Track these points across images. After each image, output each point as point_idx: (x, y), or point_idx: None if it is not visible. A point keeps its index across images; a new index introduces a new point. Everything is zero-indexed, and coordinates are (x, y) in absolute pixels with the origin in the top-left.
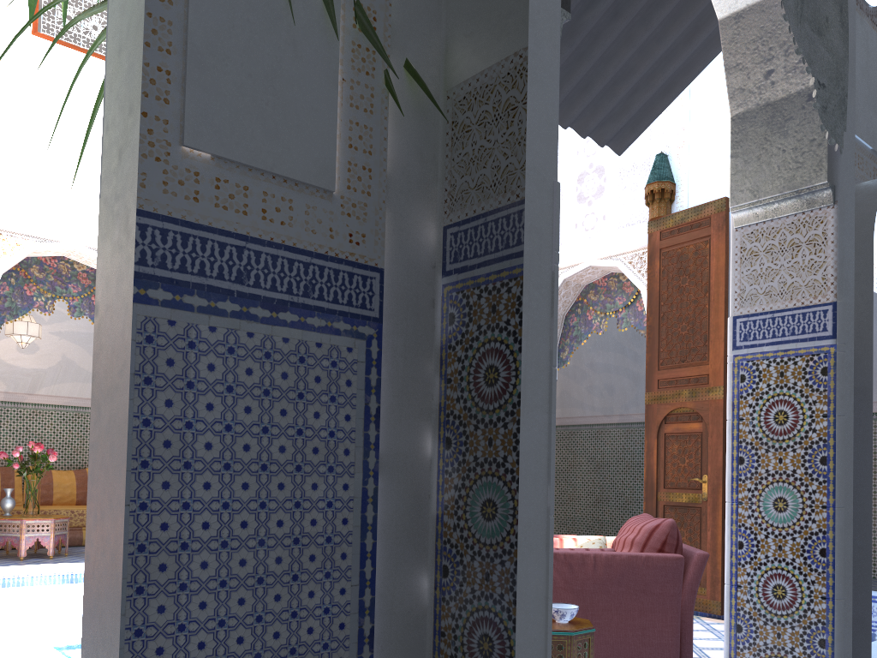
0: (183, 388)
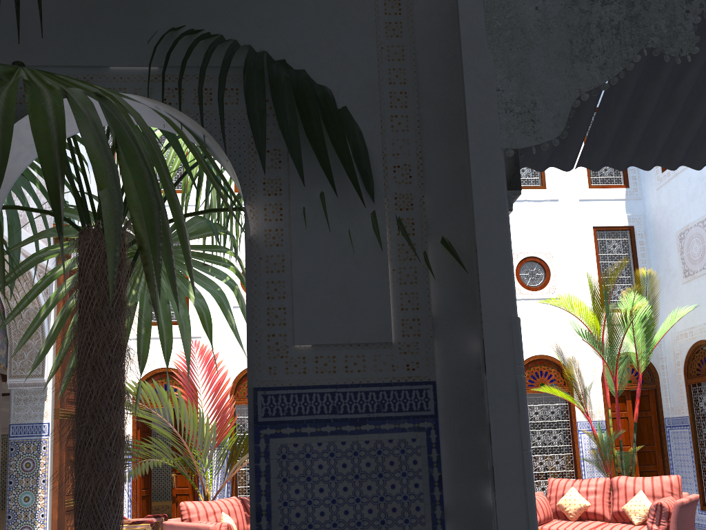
0: (305, 481)
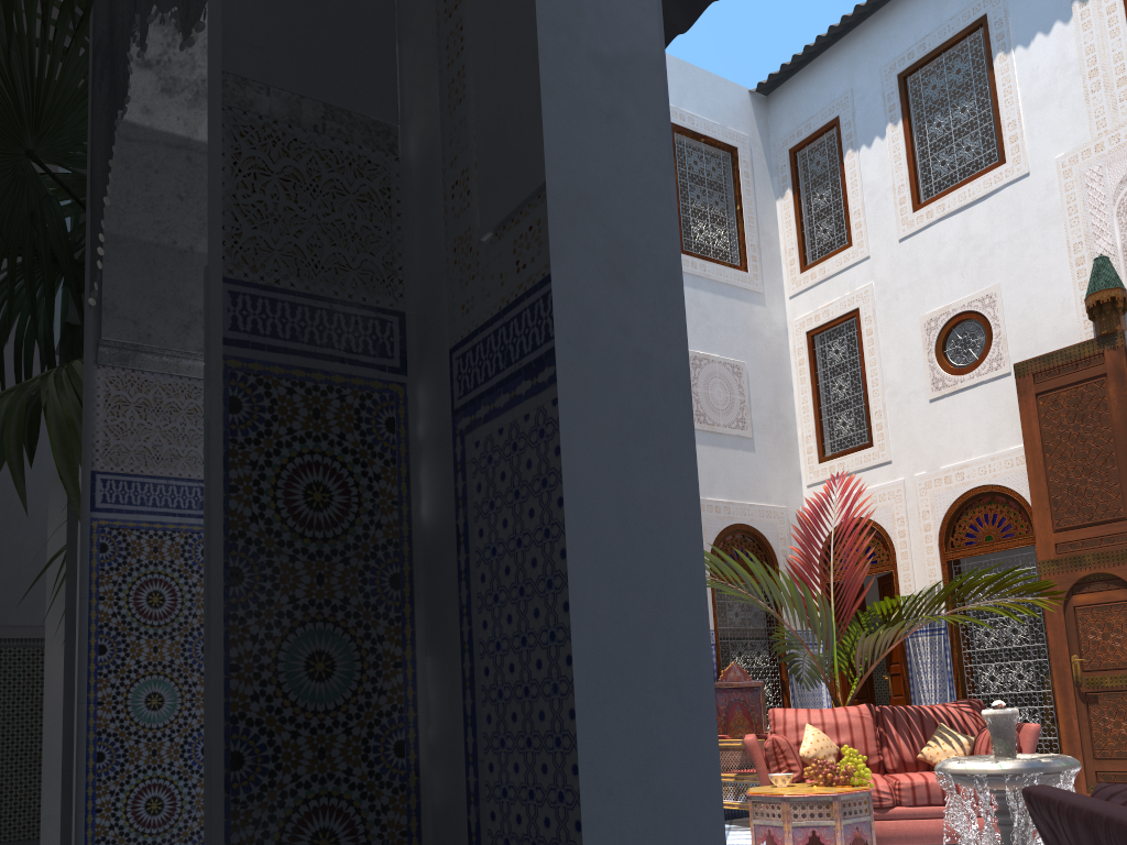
0: None
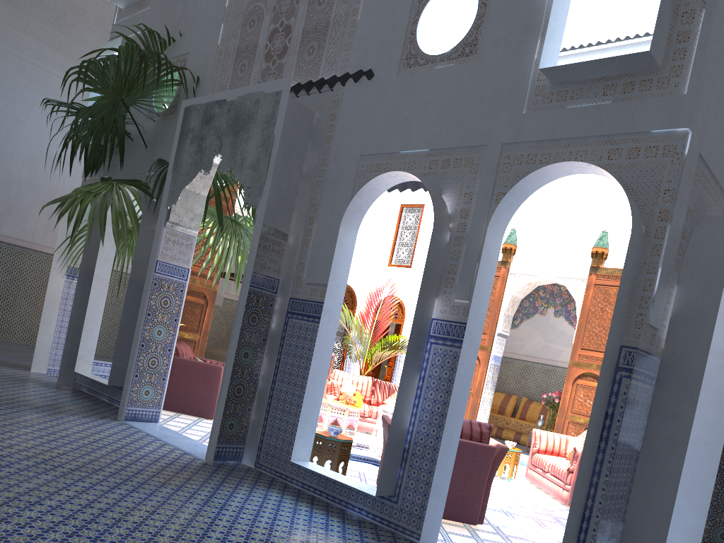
0: None
